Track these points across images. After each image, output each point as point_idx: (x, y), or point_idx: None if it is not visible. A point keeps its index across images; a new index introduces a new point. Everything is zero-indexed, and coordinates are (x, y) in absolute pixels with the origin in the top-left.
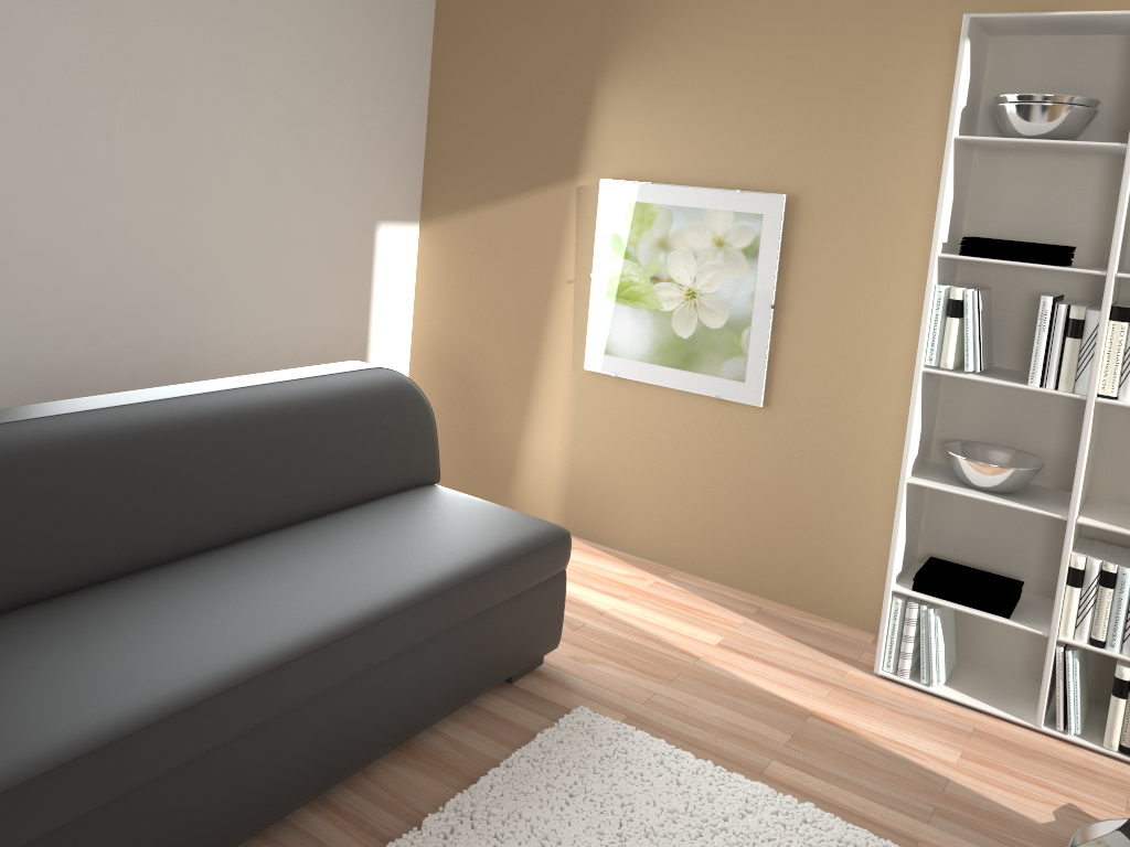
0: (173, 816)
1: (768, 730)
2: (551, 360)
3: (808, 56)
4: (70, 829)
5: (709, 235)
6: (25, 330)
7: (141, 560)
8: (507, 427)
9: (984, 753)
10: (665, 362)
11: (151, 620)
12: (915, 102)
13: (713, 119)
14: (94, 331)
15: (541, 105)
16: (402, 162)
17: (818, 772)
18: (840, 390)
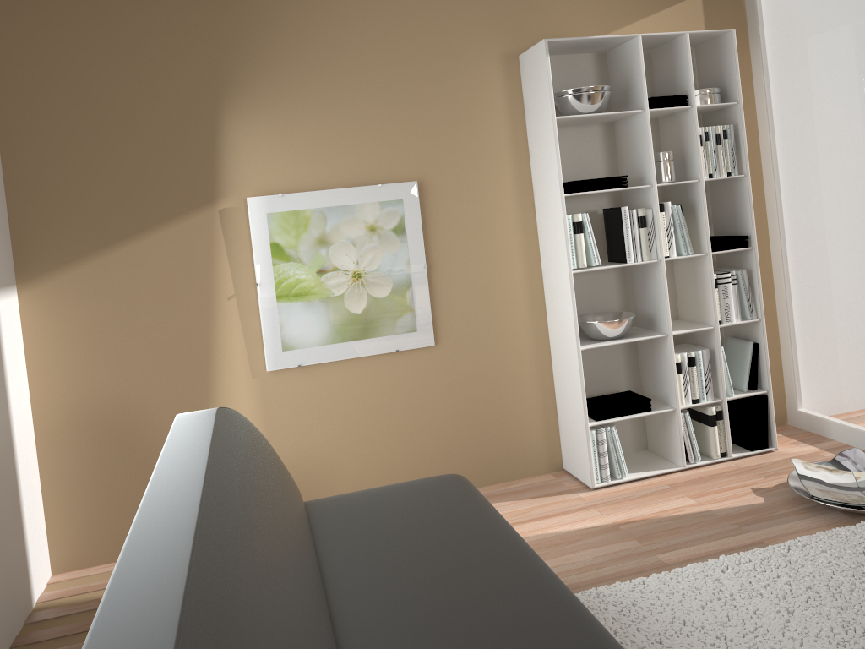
0: None
1: (623, 545)
2: (226, 375)
3: (406, 78)
4: None
5: (362, 224)
6: None
7: None
8: None
9: (693, 491)
10: (347, 337)
11: None
12: (487, 103)
13: (340, 133)
14: None
15: (159, 141)
16: None
17: (679, 545)
18: (485, 313)
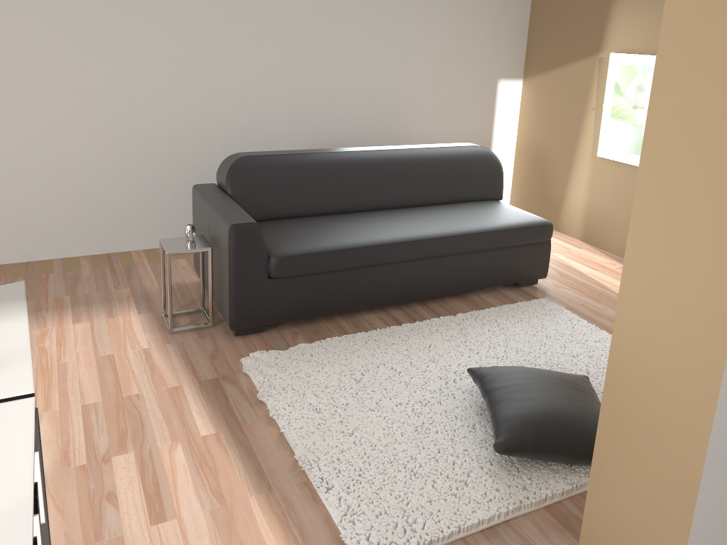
0: (364, 283)
1: None
2: (581, 151)
3: None
4: (331, 274)
5: None
6: (339, 124)
7: (366, 207)
8: (558, 186)
9: None
10: (637, 152)
11: (365, 223)
12: None
13: None
14: (364, 126)
15: (583, 14)
16: (513, 48)
17: None
18: None
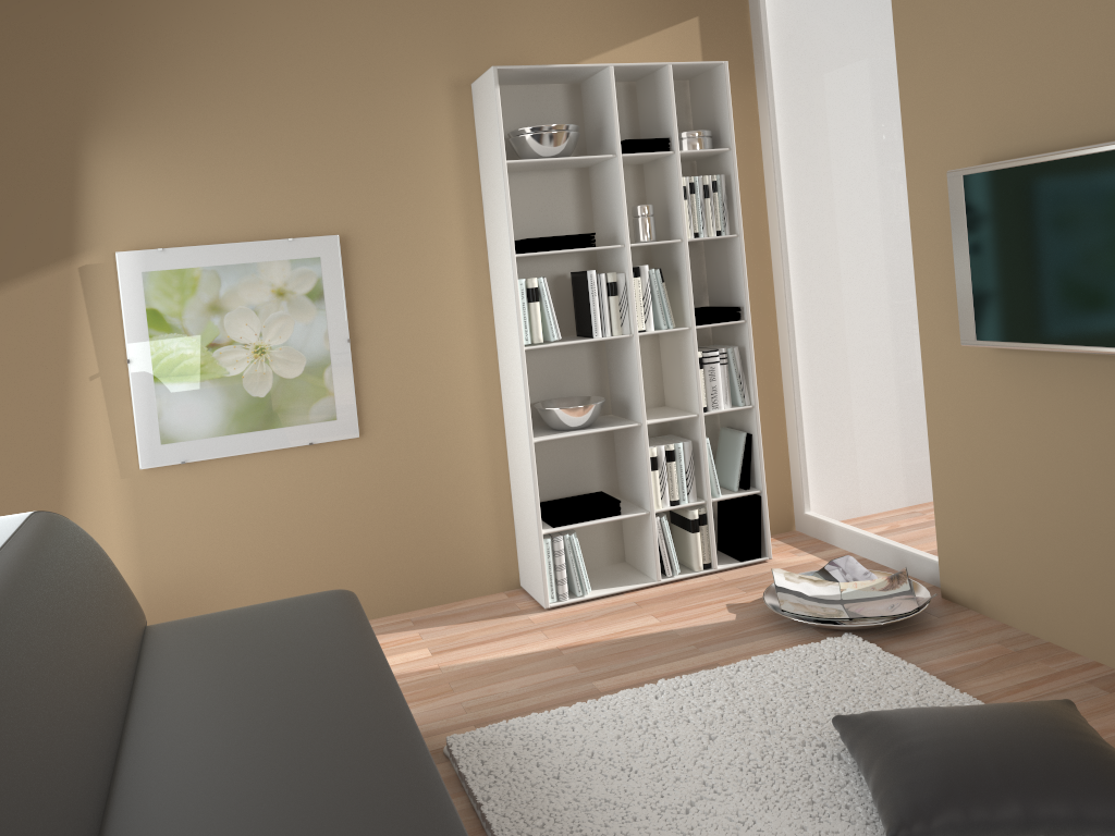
0: None
1: (559, 672)
2: (86, 474)
3: (328, 108)
4: None
5: (267, 287)
6: None
7: (99, 809)
8: None
9: (661, 609)
10: (246, 427)
11: (254, 825)
12: (431, 141)
13: (241, 174)
14: None
15: None
16: None
17: (622, 670)
18: (425, 398)
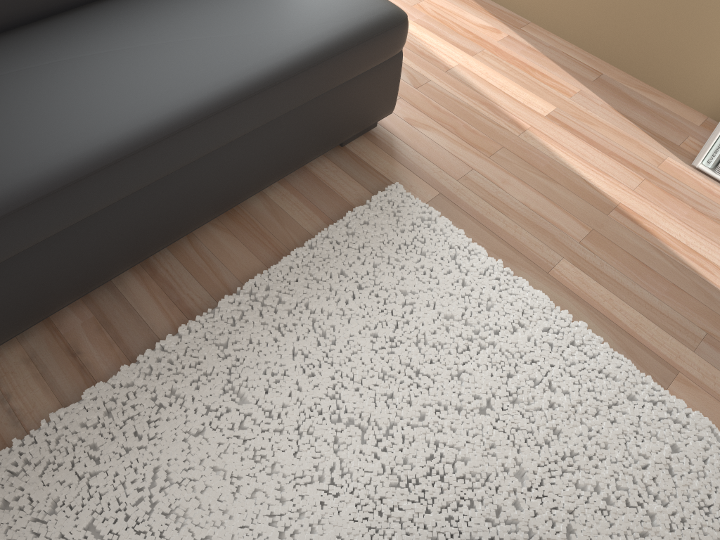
0: None
1: (568, 223)
2: None
3: None
4: None
5: None
6: None
7: None
8: None
9: None
10: None
11: None
12: None
13: None
14: None
15: None
16: None
17: (603, 278)
18: None
